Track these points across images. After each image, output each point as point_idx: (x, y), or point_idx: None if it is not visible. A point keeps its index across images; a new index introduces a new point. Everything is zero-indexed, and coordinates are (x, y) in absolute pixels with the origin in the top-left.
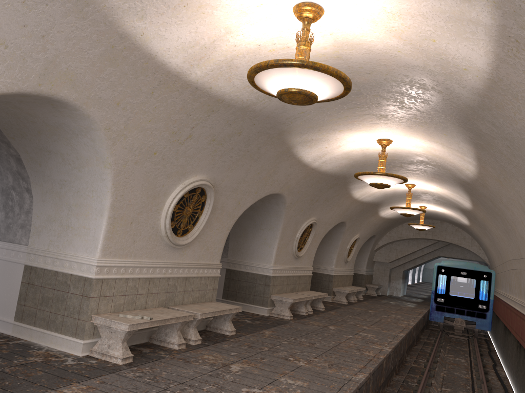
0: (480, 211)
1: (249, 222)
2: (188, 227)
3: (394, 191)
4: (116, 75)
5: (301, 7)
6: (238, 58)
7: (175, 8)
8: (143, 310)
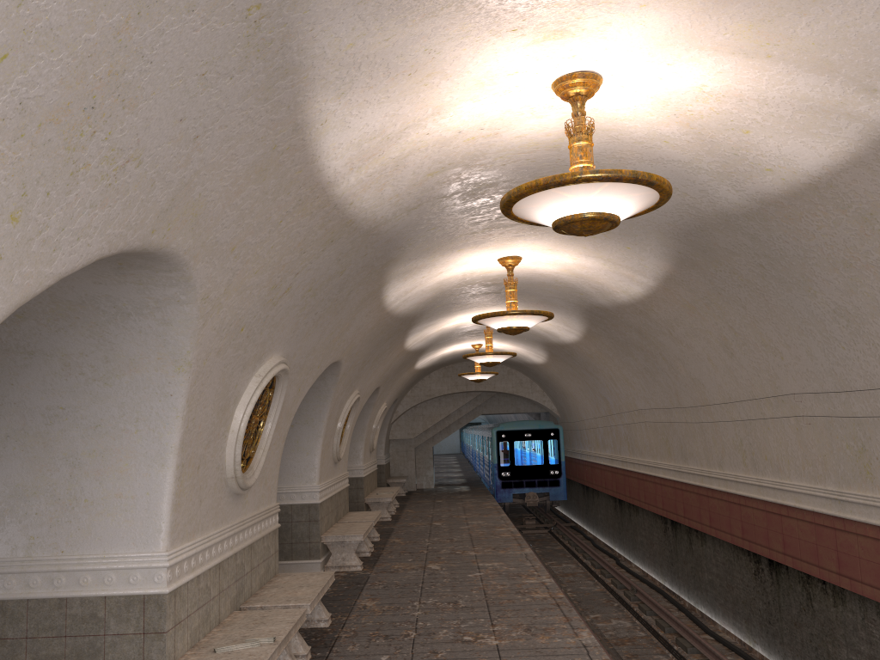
0: (593, 345)
1: None
2: (251, 452)
3: (456, 327)
4: (252, 198)
5: (576, 79)
6: (416, 153)
7: (394, 78)
8: (223, 627)
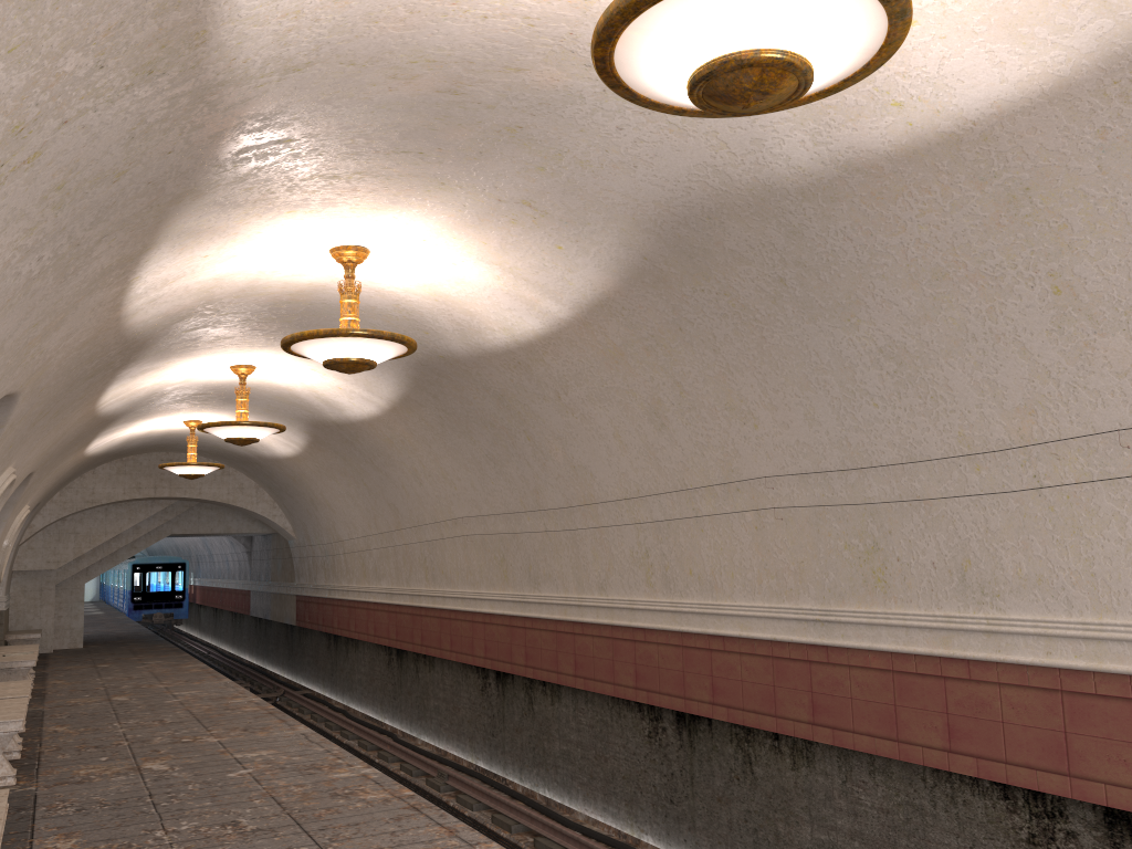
0: (402, 423)
1: None
2: None
3: (183, 384)
4: None
5: None
6: None
7: None
8: None
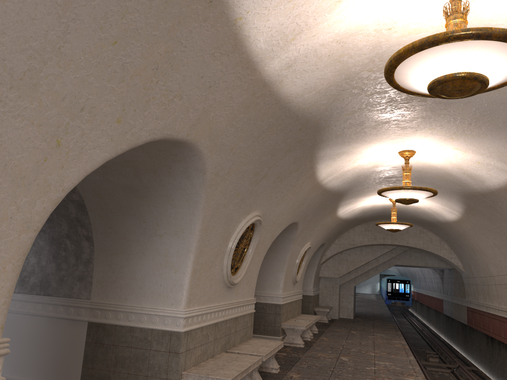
0: None
1: (133, 222)
2: None
3: (373, 169)
4: None
5: None
6: None
7: None
8: None
